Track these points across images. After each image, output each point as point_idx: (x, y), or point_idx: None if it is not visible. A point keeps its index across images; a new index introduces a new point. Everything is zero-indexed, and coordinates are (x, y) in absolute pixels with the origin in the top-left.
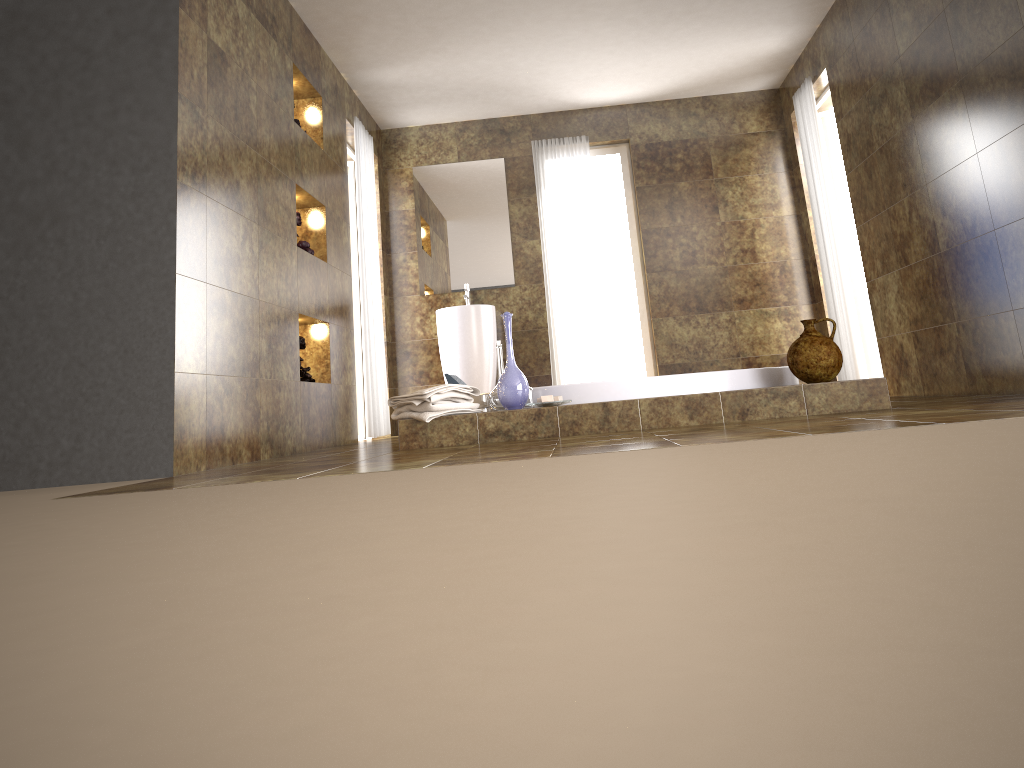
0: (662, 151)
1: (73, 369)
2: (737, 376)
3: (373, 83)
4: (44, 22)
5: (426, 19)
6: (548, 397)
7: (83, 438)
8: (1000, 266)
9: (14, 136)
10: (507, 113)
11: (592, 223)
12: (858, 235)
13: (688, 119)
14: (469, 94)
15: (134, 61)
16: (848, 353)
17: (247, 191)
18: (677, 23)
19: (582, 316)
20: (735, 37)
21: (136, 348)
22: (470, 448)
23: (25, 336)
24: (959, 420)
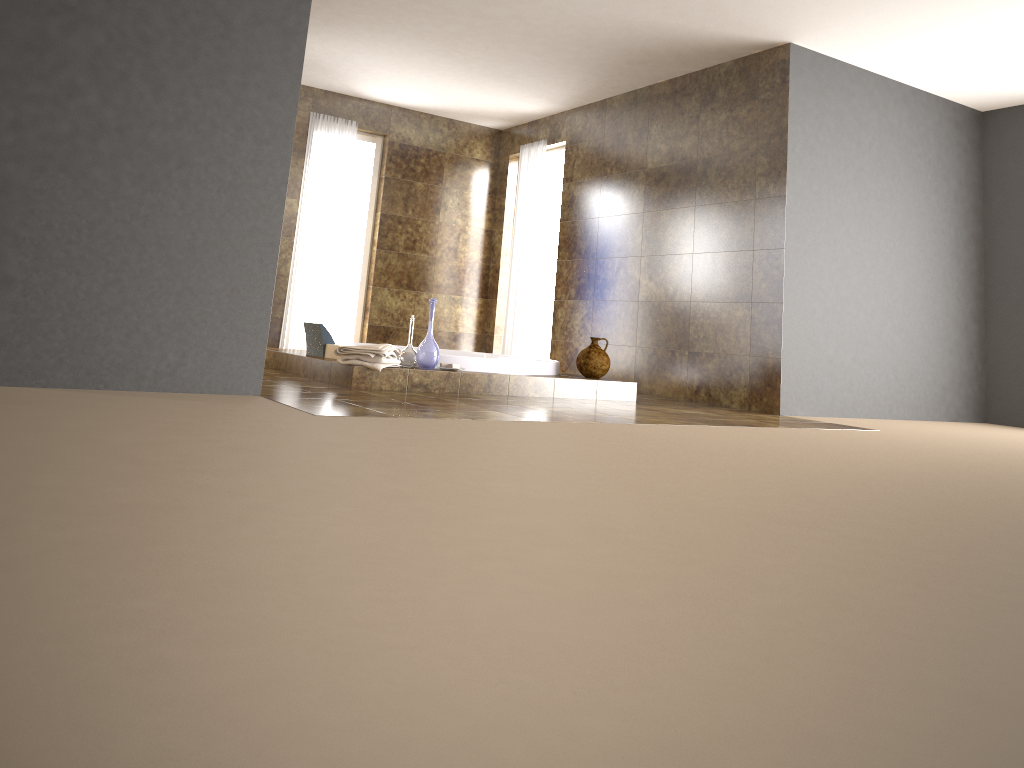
0: (411, 153)
1: (185, 296)
2: (548, 366)
3: None
4: None
5: (335, 14)
6: (457, 365)
7: (188, 355)
8: (687, 323)
9: (150, 76)
10: None
11: (345, 197)
12: (558, 266)
13: (435, 133)
14: None
15: (267, 45)
16: (519, 343)
17: None
18: (494, 79)
19: (319, 273)
20: (516, 97)
21: (241, 289)
22: (440, 398)
23: (143, 260)
24: (754, 425)
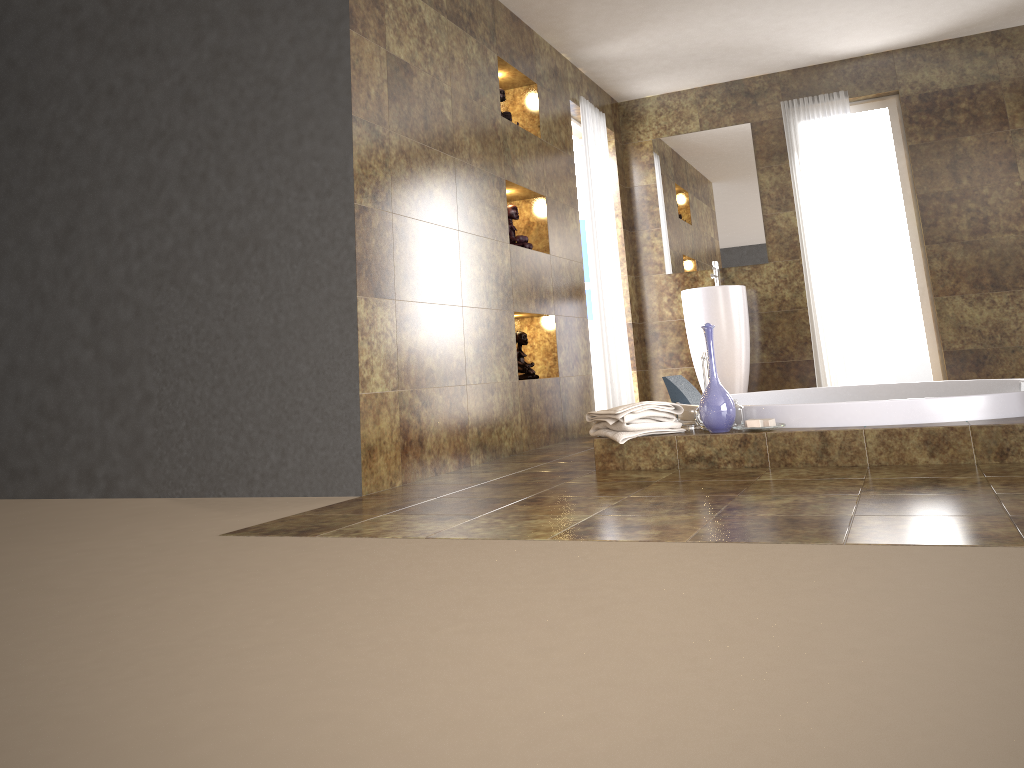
0: (940, 101)
1: (277, 387)
2: (1000, 401)
3: (597, 59)
4: (240, 57)
5: None
6: (754, 422)
7: (287, 453)
8: None
9: (222, 168)
10: (751, 73)
11: (855, 190)
12: None
13: (973, 60)
14: (703, 59)
15: (314, 87)
16: None
17: (443, 199)
18: None
19: (847, 295)
20: None
21: (326, 369)
22: (654, 483)
23: (238, 355)
24: None
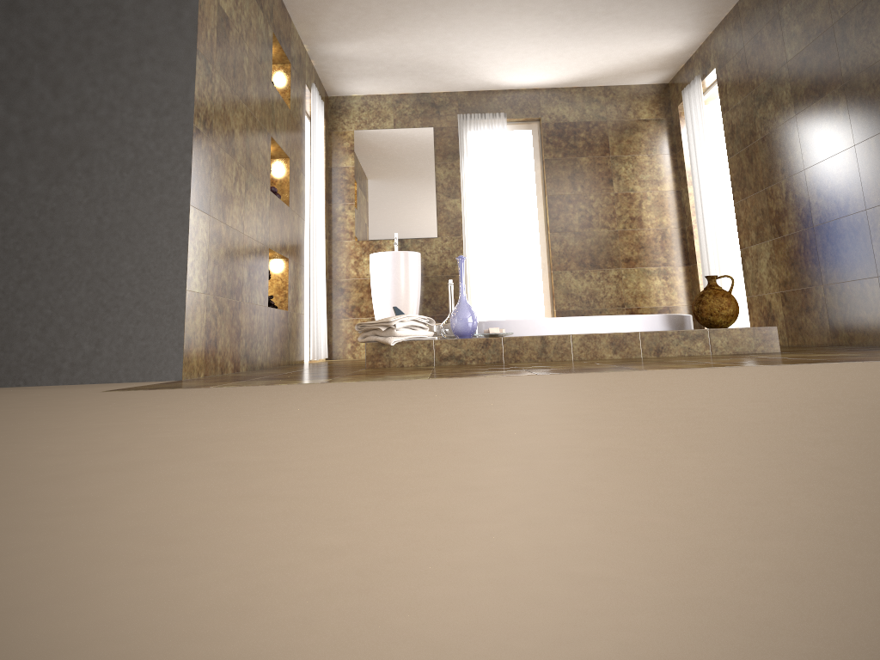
0: (568, 130)
1: (95, 283)
2: (650, 320)
3: (330, 55)
4: None
5: (386, 3)
6: (495, 329)
7: (103, 343)
8: (869, 240)
9: (48, 77)
10: (438, 89)
11: (506, 187)
12: (735, 210)
13: (591, 104)
14: (409, 70)
15: (158, 19)
16: None
17: (239, 139)
18: (596, 22)
19: (493, 266)
20: (641, 37)
21: (152, 268)
22: (435, 368)
23: (53, 252)
24: (871, 360)
